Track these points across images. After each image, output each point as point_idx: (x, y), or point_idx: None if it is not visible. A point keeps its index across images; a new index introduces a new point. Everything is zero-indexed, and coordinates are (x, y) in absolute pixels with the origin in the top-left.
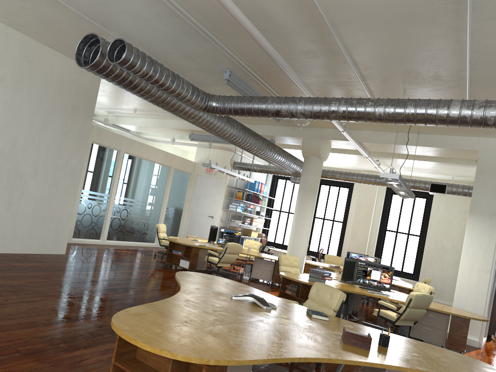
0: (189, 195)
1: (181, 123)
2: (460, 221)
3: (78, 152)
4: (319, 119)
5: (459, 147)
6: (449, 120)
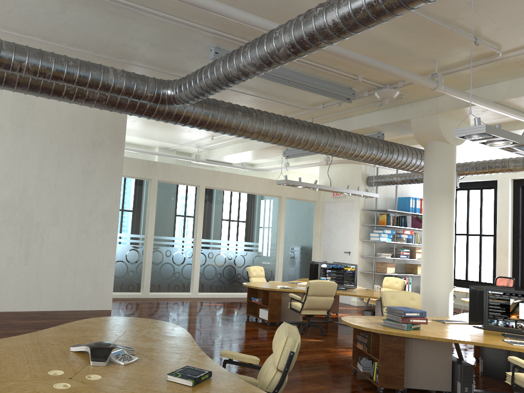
0: (317, 229)
1: None
2: None
3: (110, 191)
4: (273, 64)
5: None
6: None
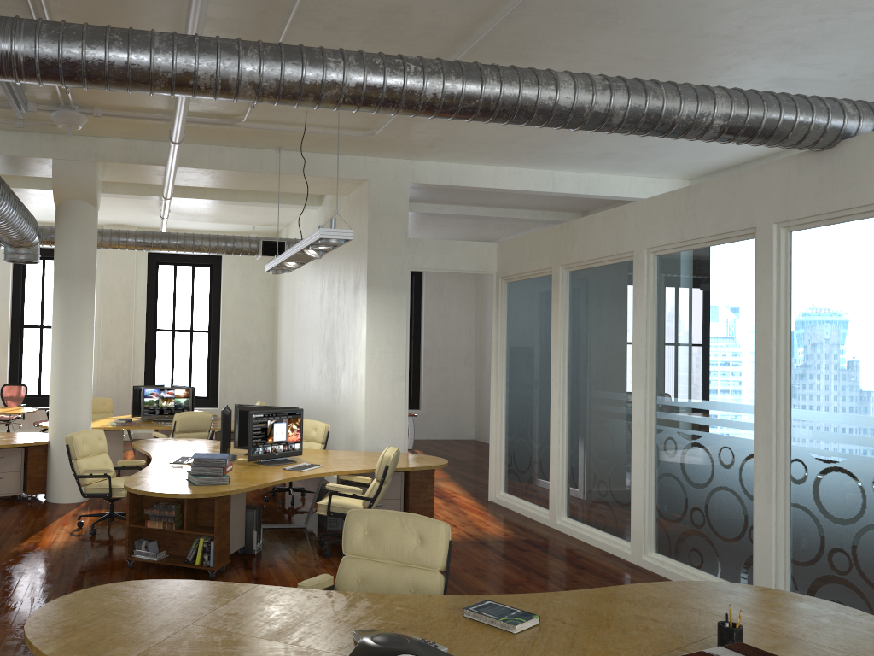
0: None
1: None
2: (264, 297)
3: None
4: (292, 102)
5: (342, 174)
6: (556, 113)
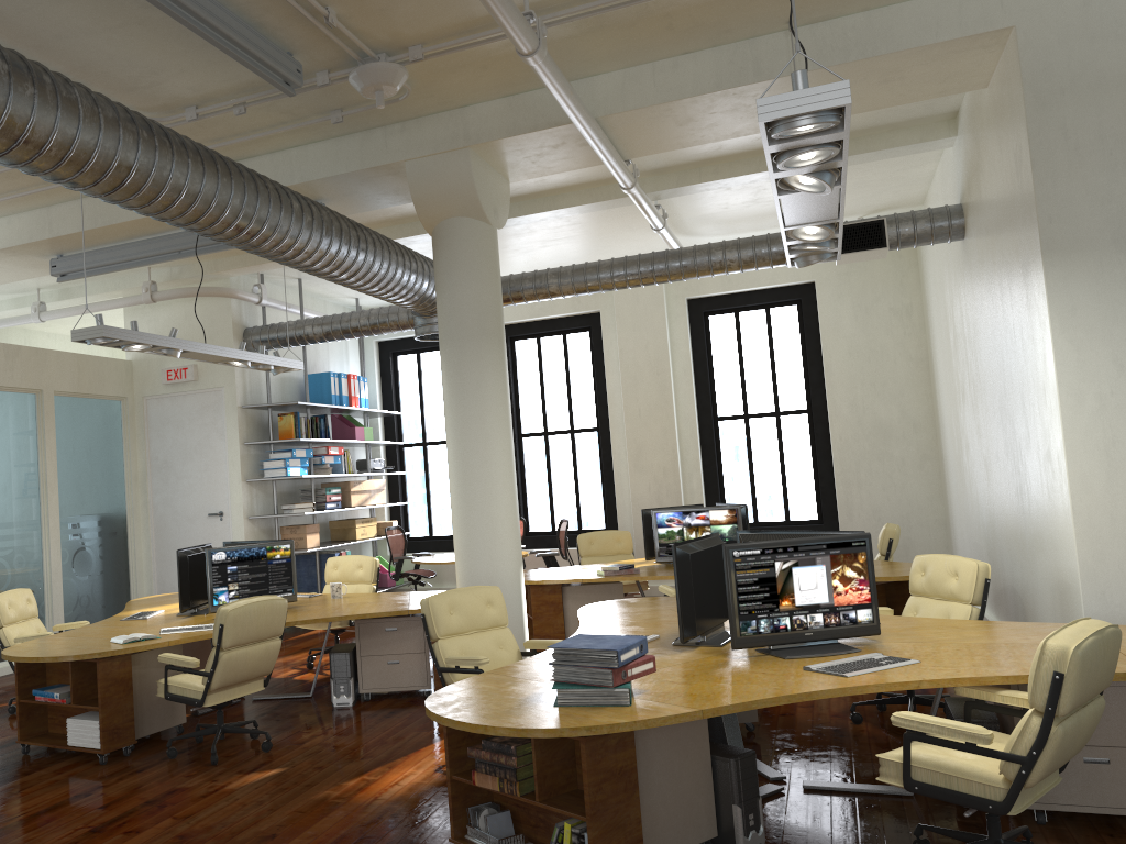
0: (135, 466)
1: (6, 227)
2: (904, 339)
3: None
4: None
5: (943, 33)
6: None
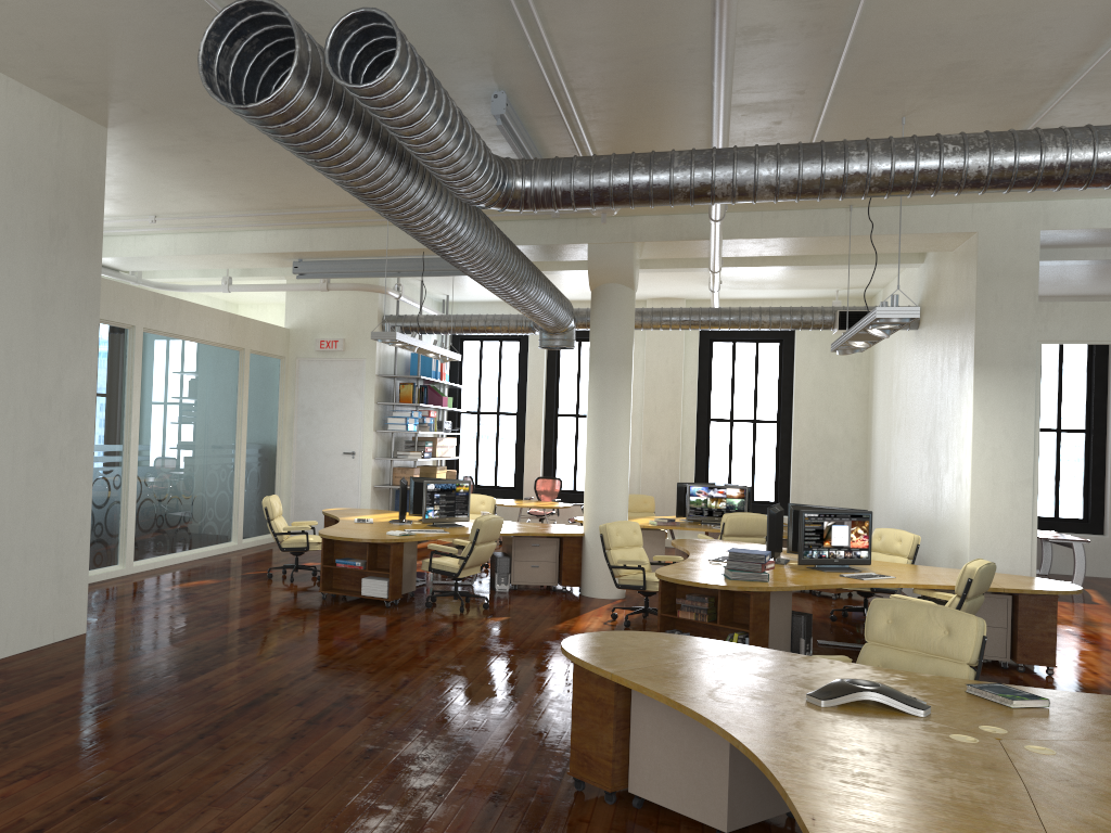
0: (285, 410)
1: (273, 238)
2: (853, 379)
3: (80, 350)
4: (813, 198)
5: (937, 228)
6: None
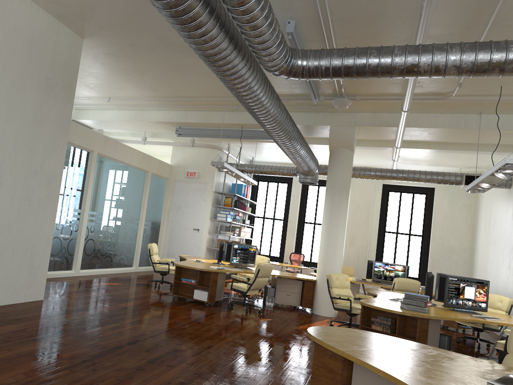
0: (166, 205)
1: (167, 114)
2: (466, 216)
3: (56, 149)
4: (482, 74)
5: None
6: None
